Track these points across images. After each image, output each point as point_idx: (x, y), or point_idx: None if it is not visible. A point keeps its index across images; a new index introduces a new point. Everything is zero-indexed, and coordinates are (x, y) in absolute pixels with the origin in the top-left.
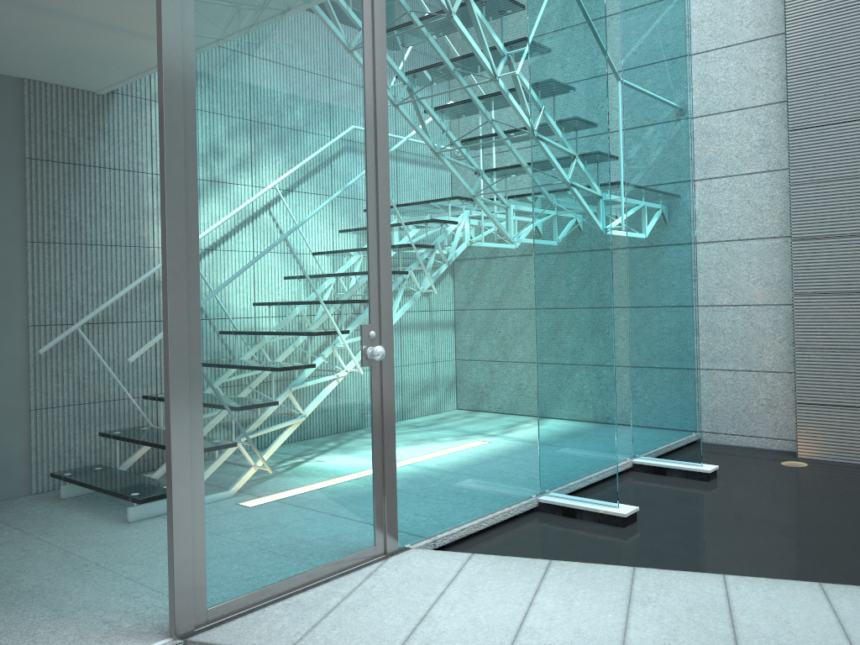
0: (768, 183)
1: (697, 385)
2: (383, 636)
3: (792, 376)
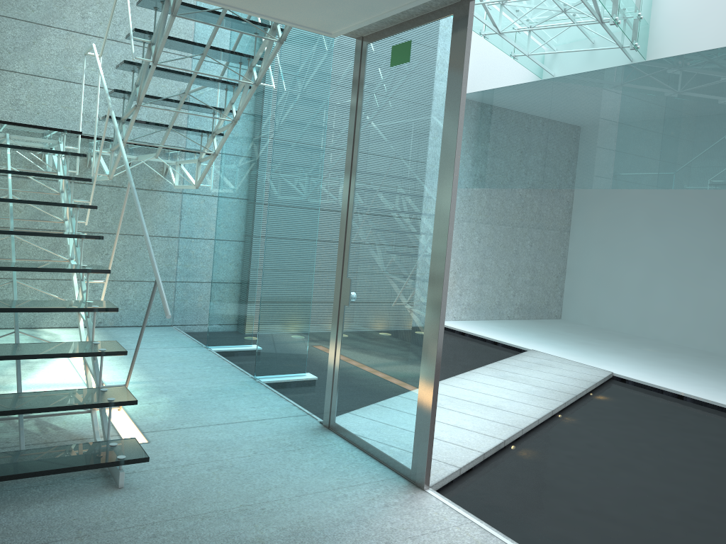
0: None
1: None
2: (449, 447)
3: None
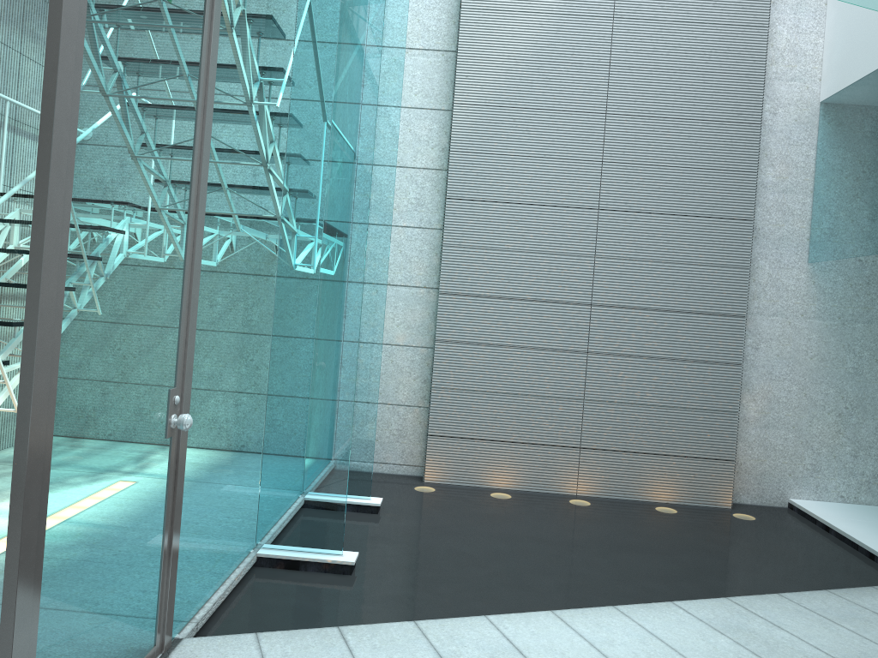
0: (419, 238)
1: (374, 424)
2: None
3: (421, 410)
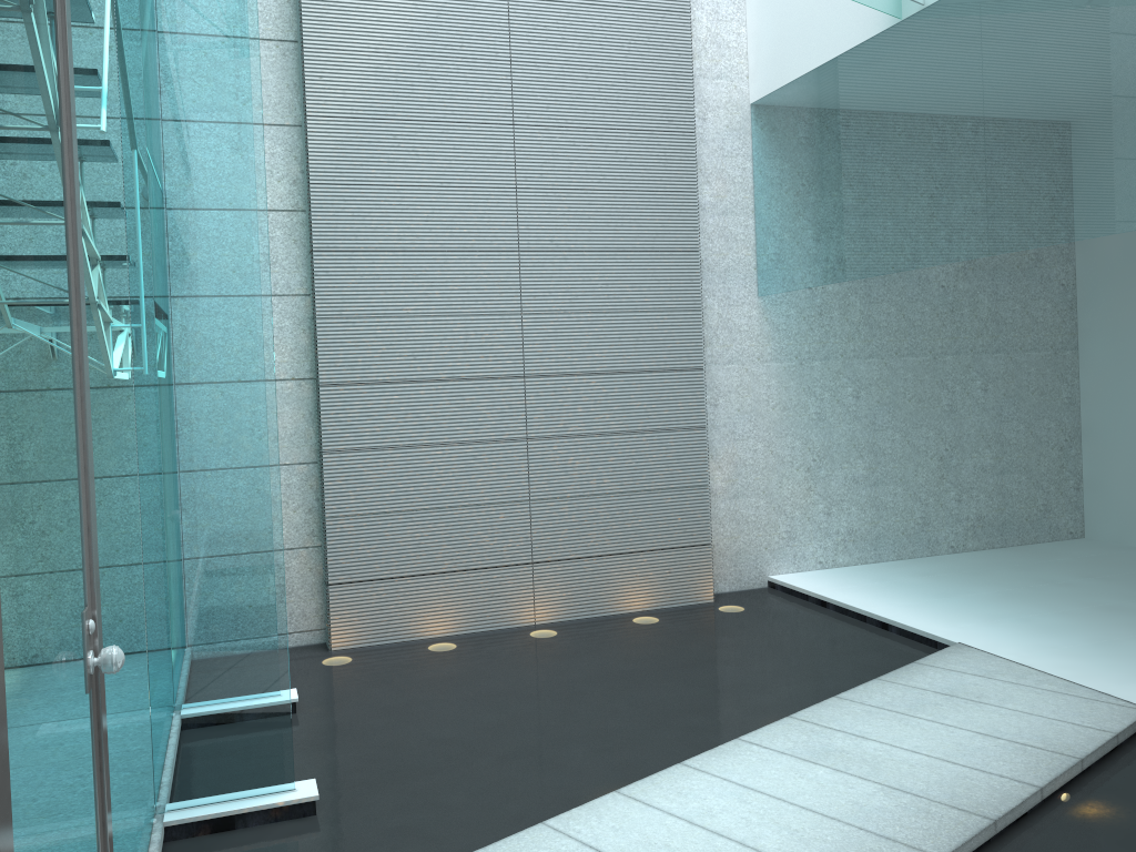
0: (276, 310)
1: None
2: None
3: (310, 551)
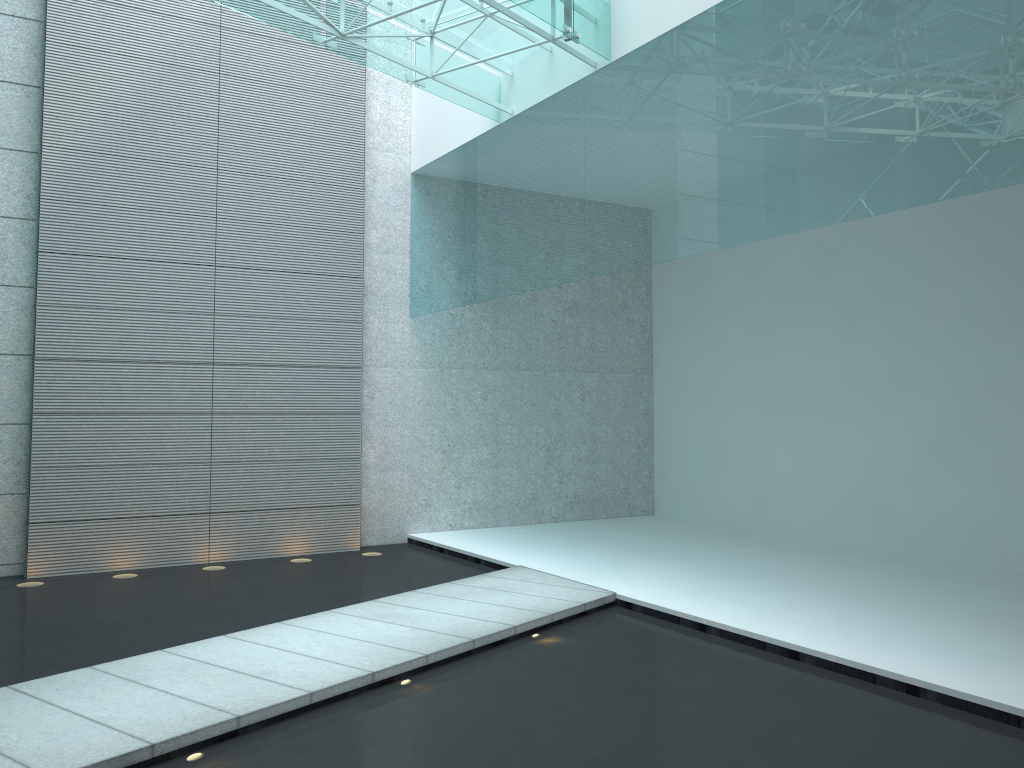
0: (3, 297)
1: None
2: None
3: (16, 497)
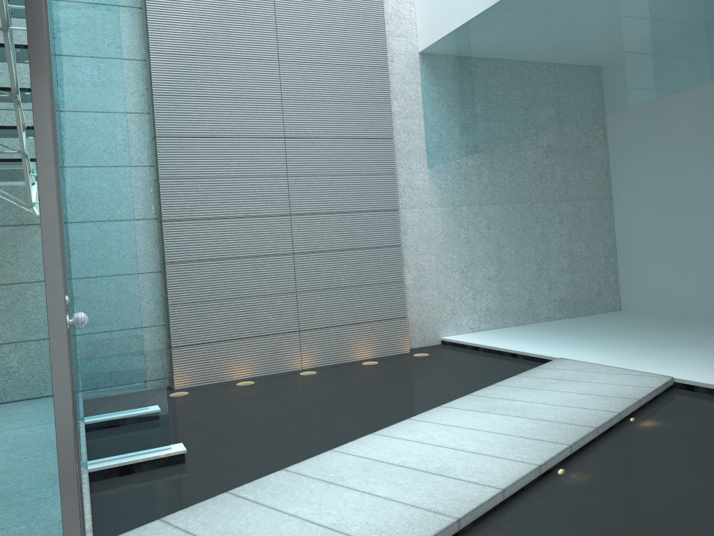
0: None
1: None
2: None
3: None
